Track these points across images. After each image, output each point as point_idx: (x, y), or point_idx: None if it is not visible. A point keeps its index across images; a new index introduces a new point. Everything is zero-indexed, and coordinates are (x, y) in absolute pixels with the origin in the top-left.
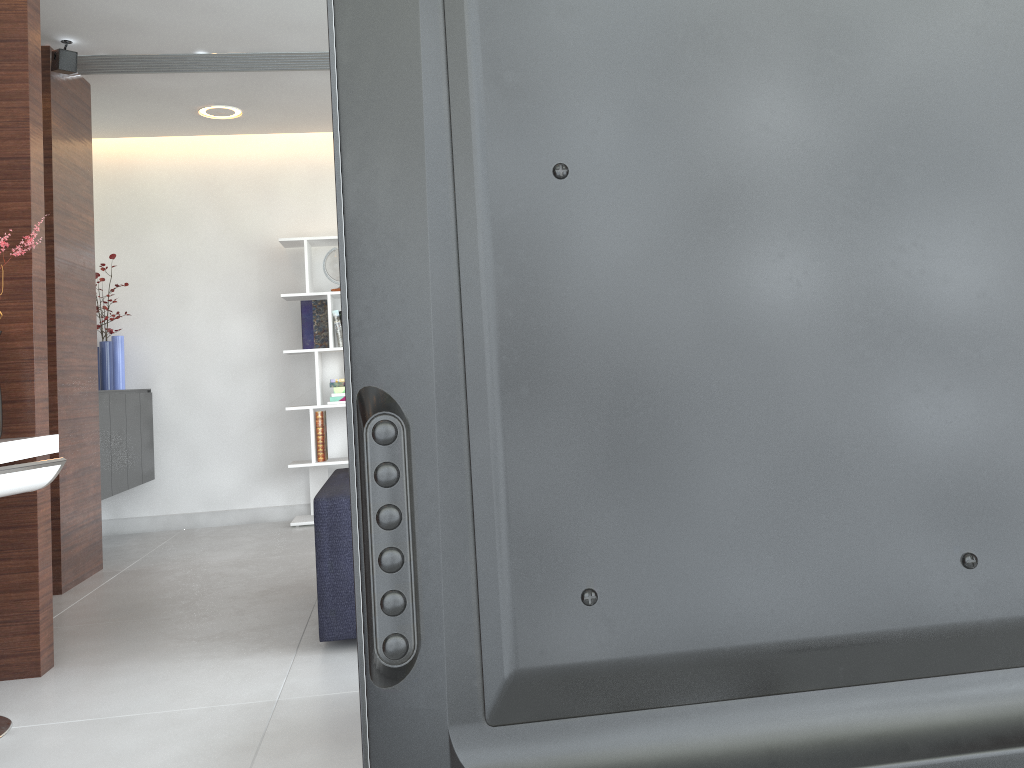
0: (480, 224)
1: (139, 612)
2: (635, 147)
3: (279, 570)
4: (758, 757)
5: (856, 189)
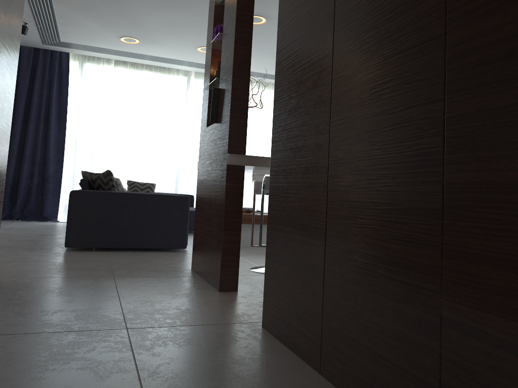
0: None
1: (91, 267)
2: None
3: (3, 256)
4: None
5: None
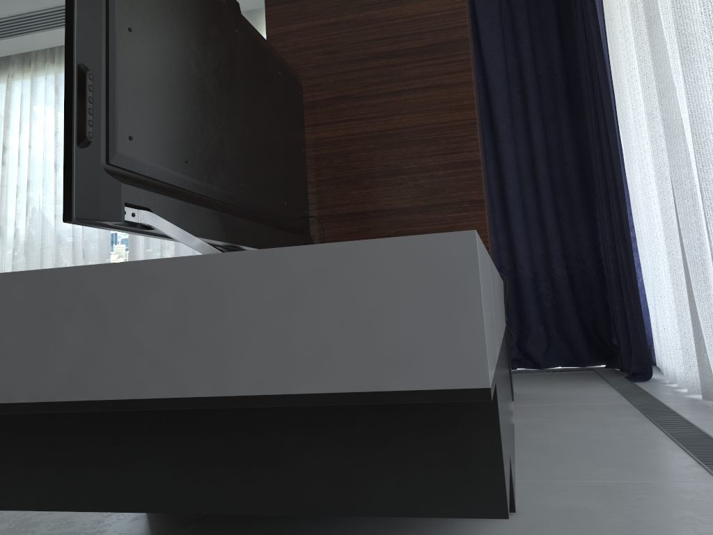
0: (115, 33)
1: None
2: (142, 33)
3: None
4: (156, 190)
5: (174, 67)
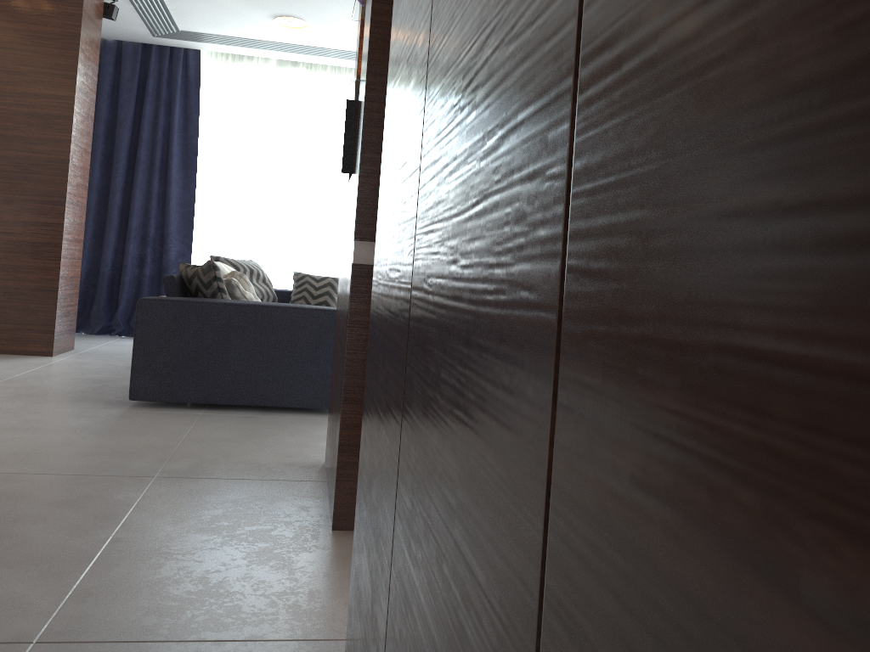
0: None
1: (138, 450)
2: None
3: (7, 417)
4: None
5: None
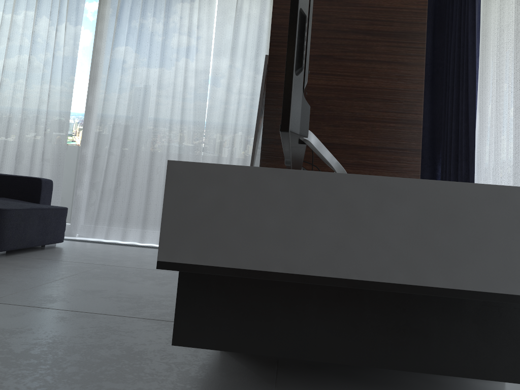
0: None
1: None
2: None
3: None
4: None
5: None
